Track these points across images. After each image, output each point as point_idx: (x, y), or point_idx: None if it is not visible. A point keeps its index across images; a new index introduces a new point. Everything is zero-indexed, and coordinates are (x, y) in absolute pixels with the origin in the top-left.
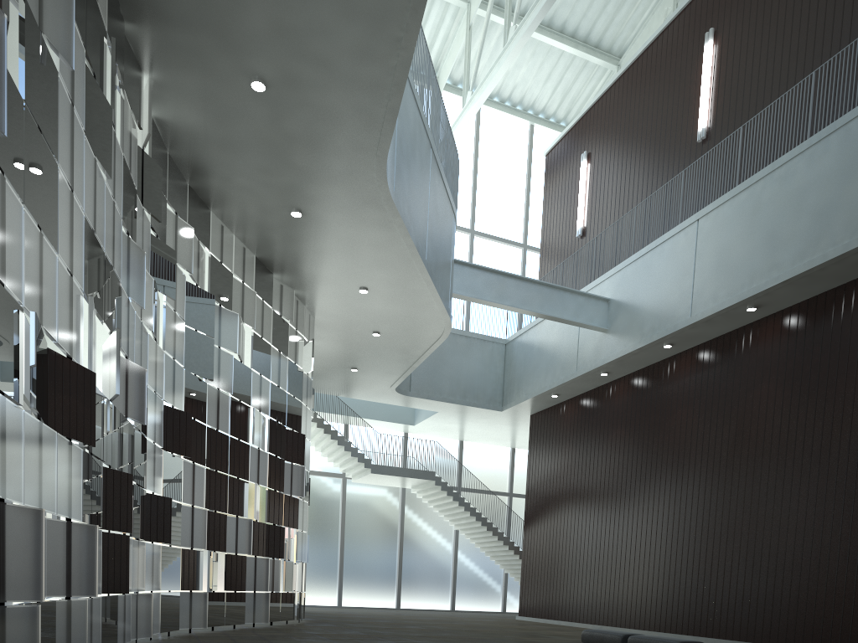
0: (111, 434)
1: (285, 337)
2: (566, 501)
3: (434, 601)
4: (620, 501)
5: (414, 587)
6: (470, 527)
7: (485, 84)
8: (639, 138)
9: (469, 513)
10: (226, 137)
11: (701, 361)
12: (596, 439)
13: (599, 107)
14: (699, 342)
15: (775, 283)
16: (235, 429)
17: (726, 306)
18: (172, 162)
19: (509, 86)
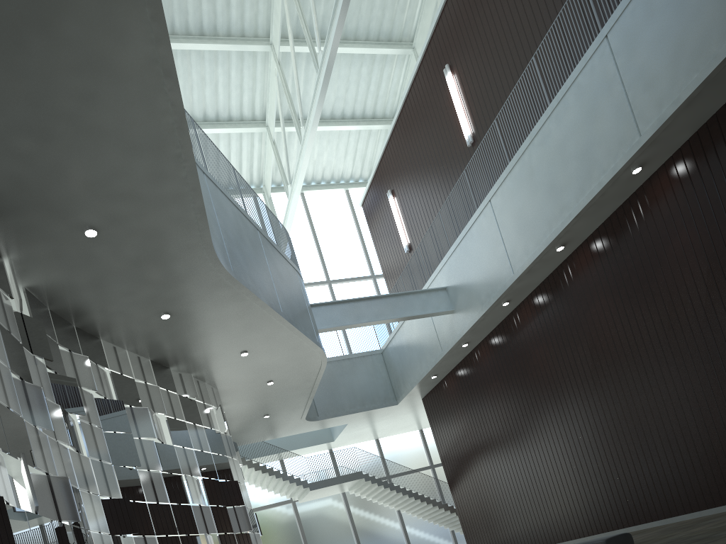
0: (45, 540)
1: (196, 411)
2: (475, 455)
3: None
4: (518, 438)
5: None
6: (407, 504)
7: (298, 175)
8: (424, 163)
9: (401, 493)
10: (86, 280)
11: (538, 304)
12: (480, 397)
13: (387, 155)
14: (530, 291)
15: (569, 220)
16: (174, 496)
17: (538, 254)
18: (54, 314)
19: (319, 170)
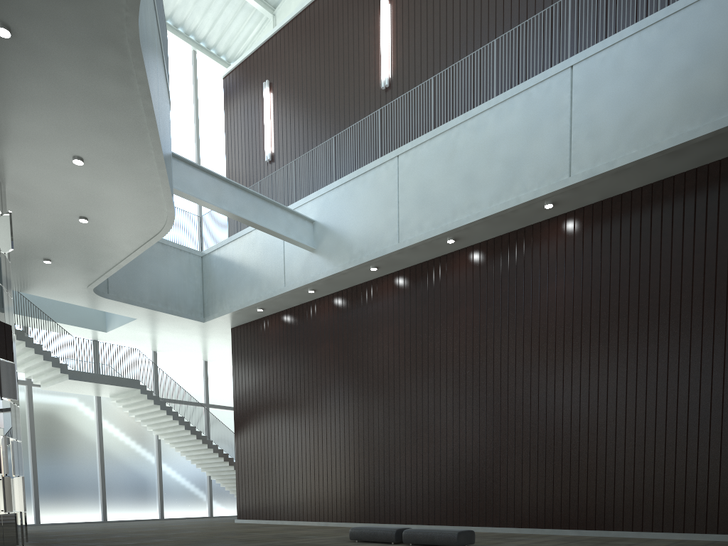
0: None
1: None
2: (279, 409)
3: (142, 511)
4: (335, 408)
5: (120, 498)
6: (178, 436)
7: None
8: (323, 77)
9: (178, 422)
10: None
11: (403, 285)
12: (305, 352)
13: (278, 41)
14: (399, 268)
15: (476, 219)
16: None
17: (432, 236)
18: None
19: (171, 5)
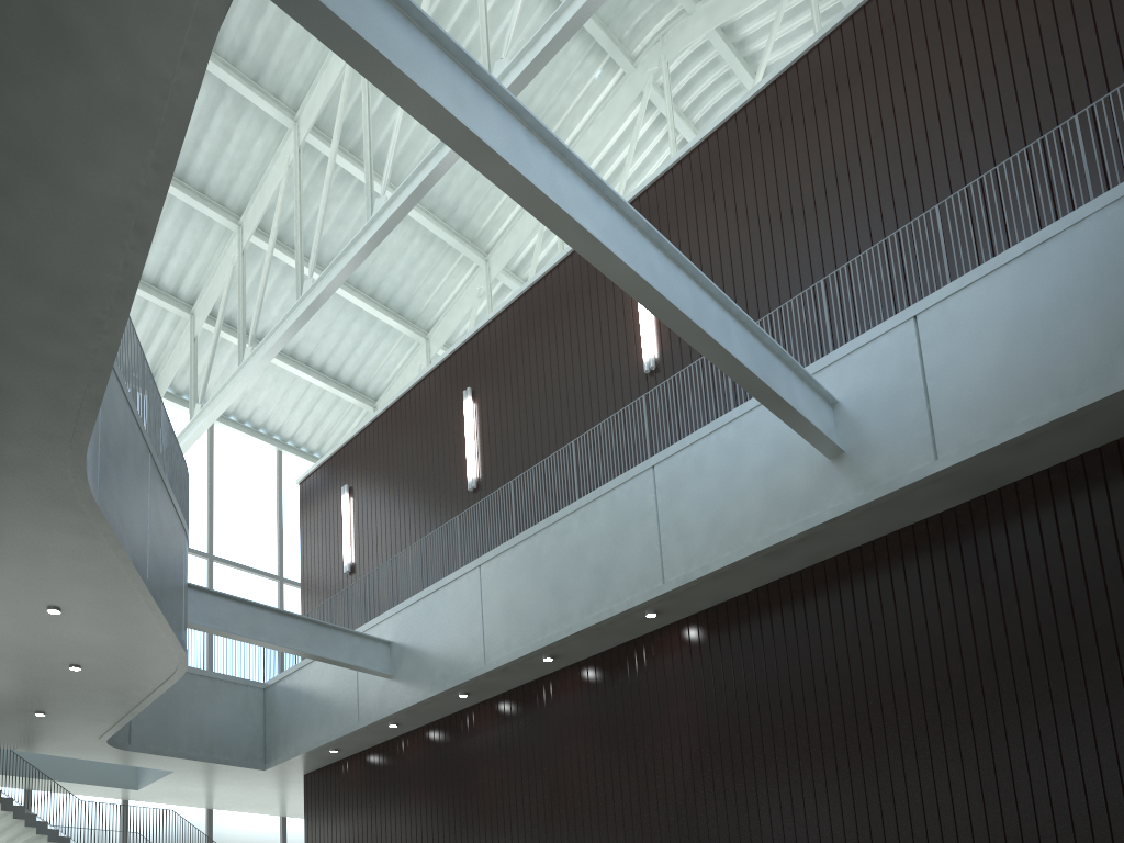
0: None
1: None
2: None
3: None
4: None
5: None
6: None
7: (218, 400)
8: (406, 479)
9: None
10: None
11: (503, 712)
12: (392, 802)
13: (358, 443)
14: (497, 692)
15: (568, 634)
16: None
17: (521, 655)
18: None
19: (249, 407)
